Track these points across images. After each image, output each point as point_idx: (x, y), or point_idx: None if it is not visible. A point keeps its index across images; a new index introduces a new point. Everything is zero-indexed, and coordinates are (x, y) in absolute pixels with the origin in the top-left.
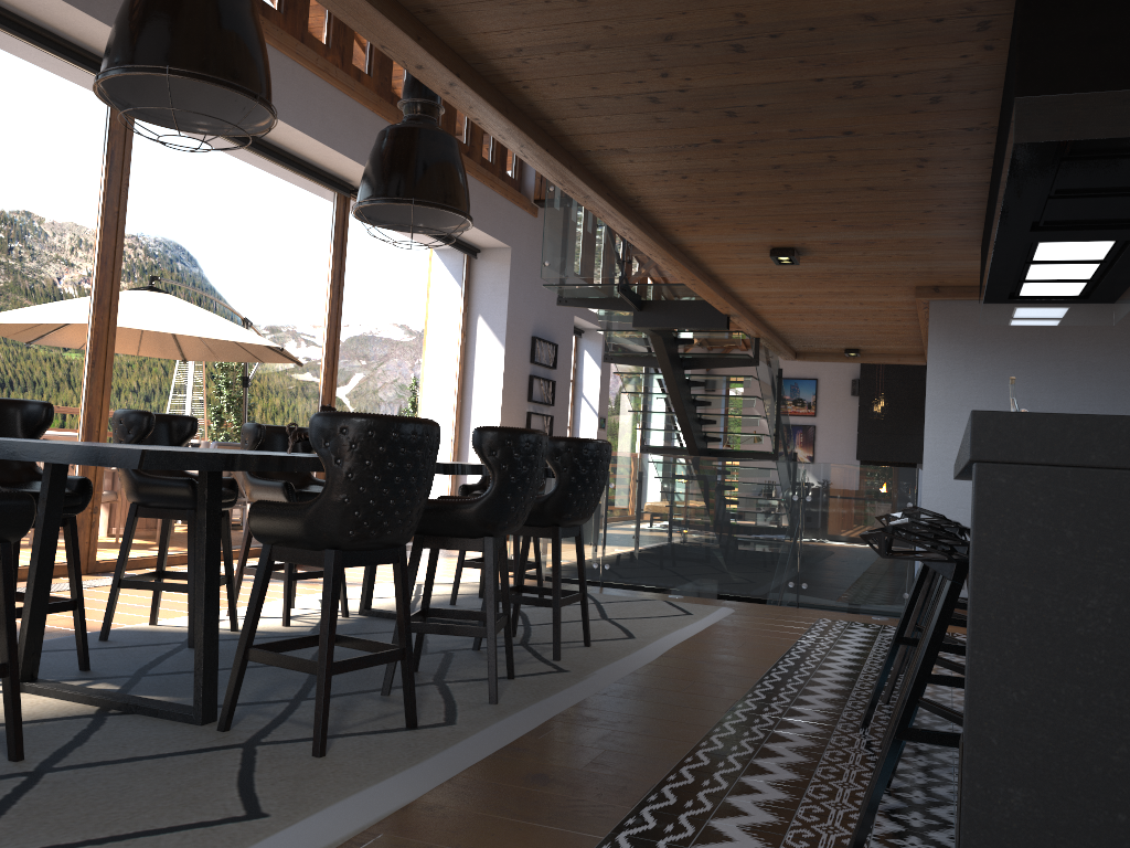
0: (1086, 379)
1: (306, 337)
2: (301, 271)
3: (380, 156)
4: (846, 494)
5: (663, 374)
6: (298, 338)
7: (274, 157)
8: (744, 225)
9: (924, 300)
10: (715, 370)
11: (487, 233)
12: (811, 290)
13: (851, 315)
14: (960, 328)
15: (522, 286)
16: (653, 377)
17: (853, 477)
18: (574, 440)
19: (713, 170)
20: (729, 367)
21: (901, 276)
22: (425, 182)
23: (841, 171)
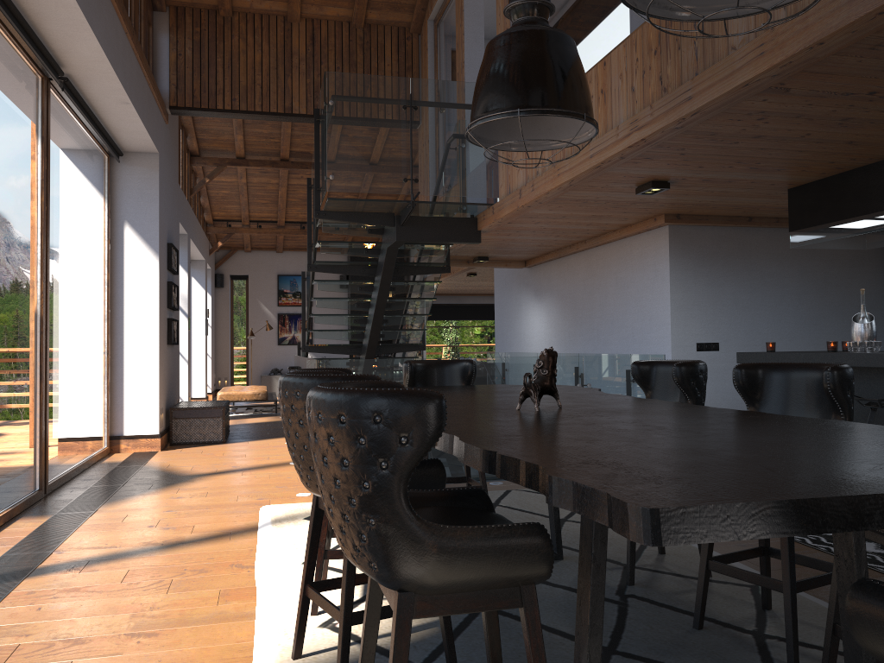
0: (765, 283)
1: (27, 248)
2: (22, 168)
3: (536, 60)
4: (617, 379)
5: (381, 282)
6: (23, 250)
7: (15, 25)
8: (684, 162)
9: (664, 225)
10: (222, 269)
11: (151, 137)
12: (581, 214)
13: (556, 232)
14: (689, 246)
15: (163, 193)
16: (347, 283)
17: (620, 365)
18: (701, 363)
19: (797, 116)
20: (426, 274)
21: (676, 206)
22: (586, 97)
23: (872, 128)
